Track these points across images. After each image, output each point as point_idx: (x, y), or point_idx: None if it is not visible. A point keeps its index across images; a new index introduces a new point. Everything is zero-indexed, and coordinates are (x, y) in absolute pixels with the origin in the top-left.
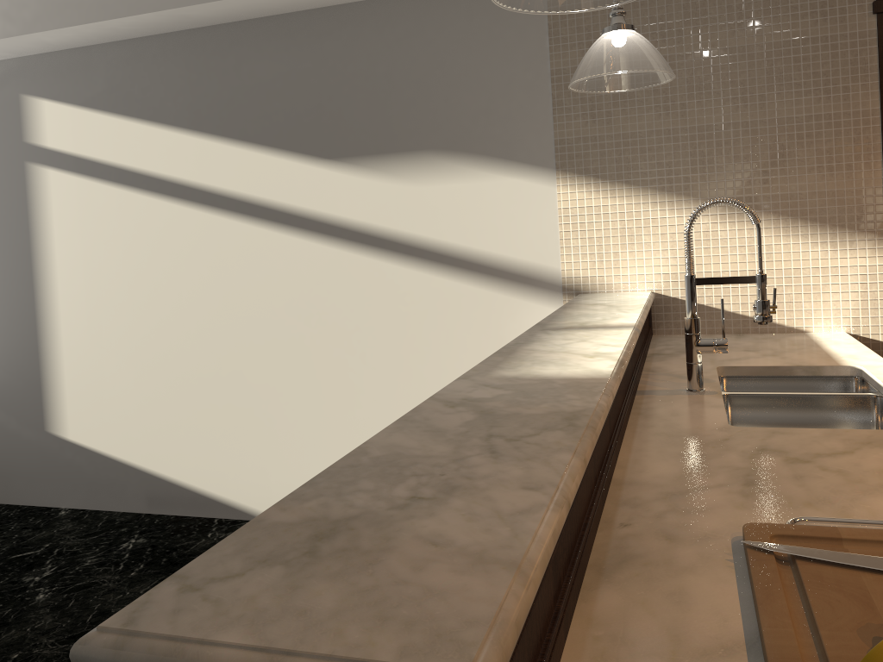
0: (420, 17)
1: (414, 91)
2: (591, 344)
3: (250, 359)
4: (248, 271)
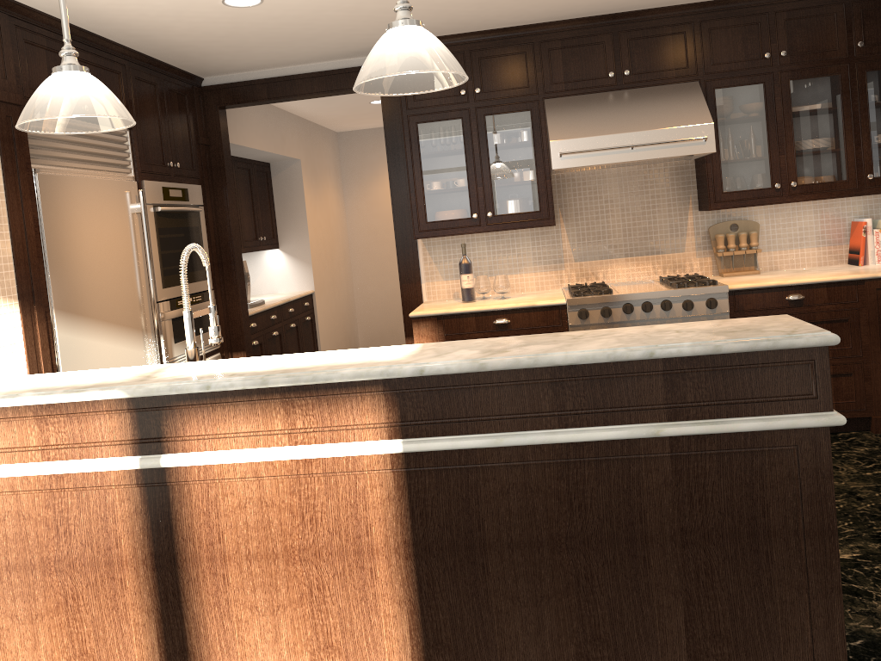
0: None
1: None
2: (269, 360)
3: None
4: None
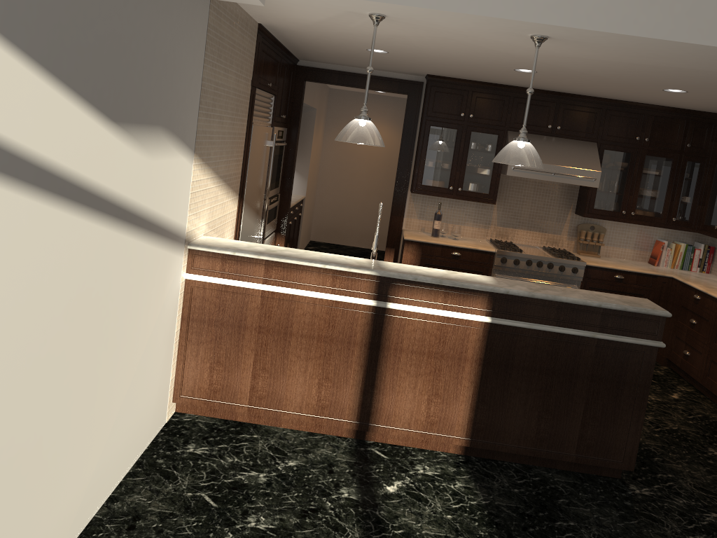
0: None
1: (162, 67)
2: (427, 269)
3: (24, 405)
4: (38, 274)
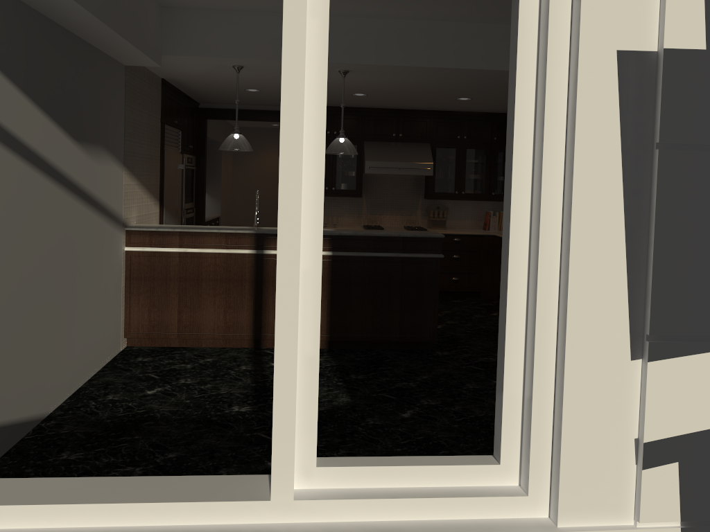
0: (102, 66)
1: (99, 108)
2: None
3: (43, 290)
4: (45, 218)
